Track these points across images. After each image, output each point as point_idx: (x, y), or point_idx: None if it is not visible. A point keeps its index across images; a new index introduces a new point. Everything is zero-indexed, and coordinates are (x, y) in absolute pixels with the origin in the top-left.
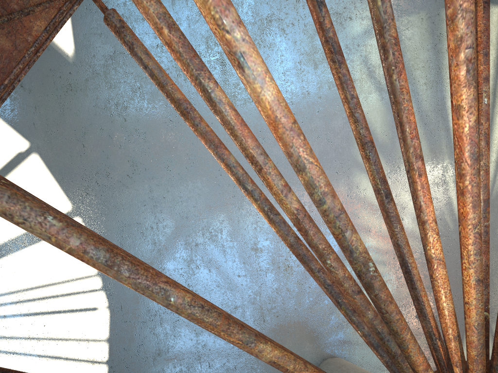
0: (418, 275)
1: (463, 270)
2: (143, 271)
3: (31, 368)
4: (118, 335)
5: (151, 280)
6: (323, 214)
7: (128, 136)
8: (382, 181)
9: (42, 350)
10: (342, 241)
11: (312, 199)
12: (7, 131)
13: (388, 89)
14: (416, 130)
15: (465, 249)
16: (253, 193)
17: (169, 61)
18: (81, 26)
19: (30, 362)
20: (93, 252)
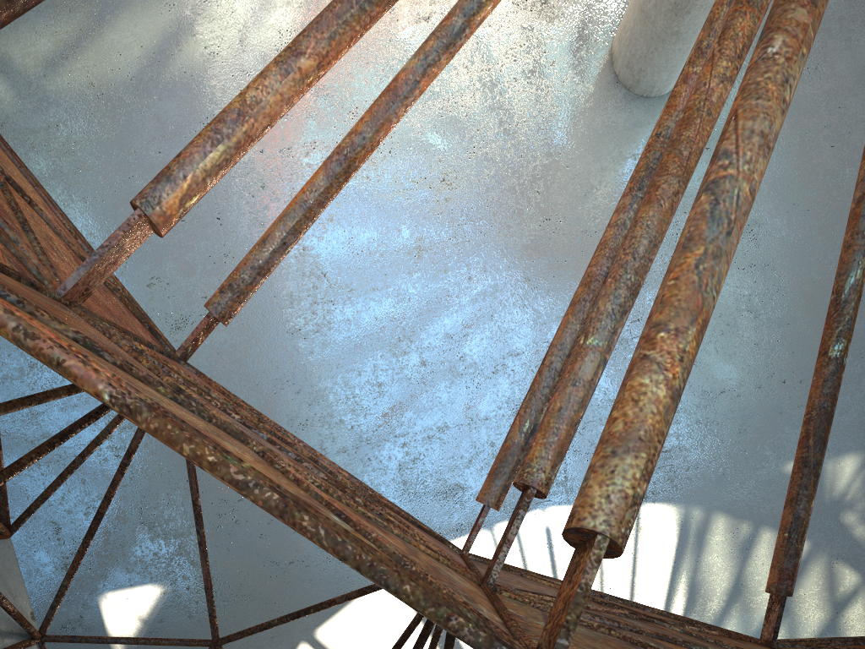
0: None
1: None
2: None
3: None
4: None
5: None
6: None
7: None
8: None
9: None
10: None
11: None
12: None
13: None
14: None
15: None
16: (469, 13)
17: None
18: (118, 575)
19: None
20: None
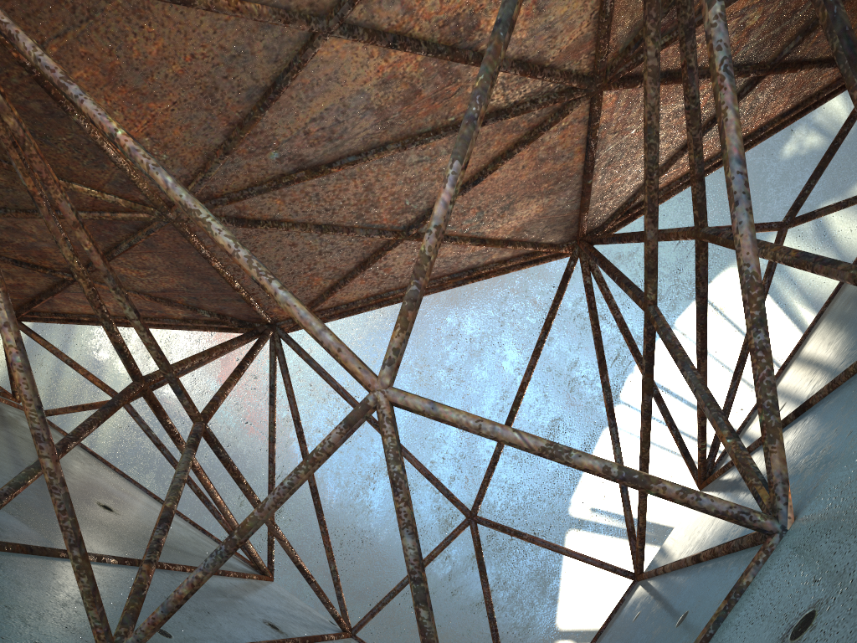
0: None
1: None
2: None
3: None
4: None
5: None
6: None
7: None
8: None
9: None
10: None
11: None
12: None
13: None
14: None
15: None
16: None
17: (312, 605)
18: None
19: None
20: None
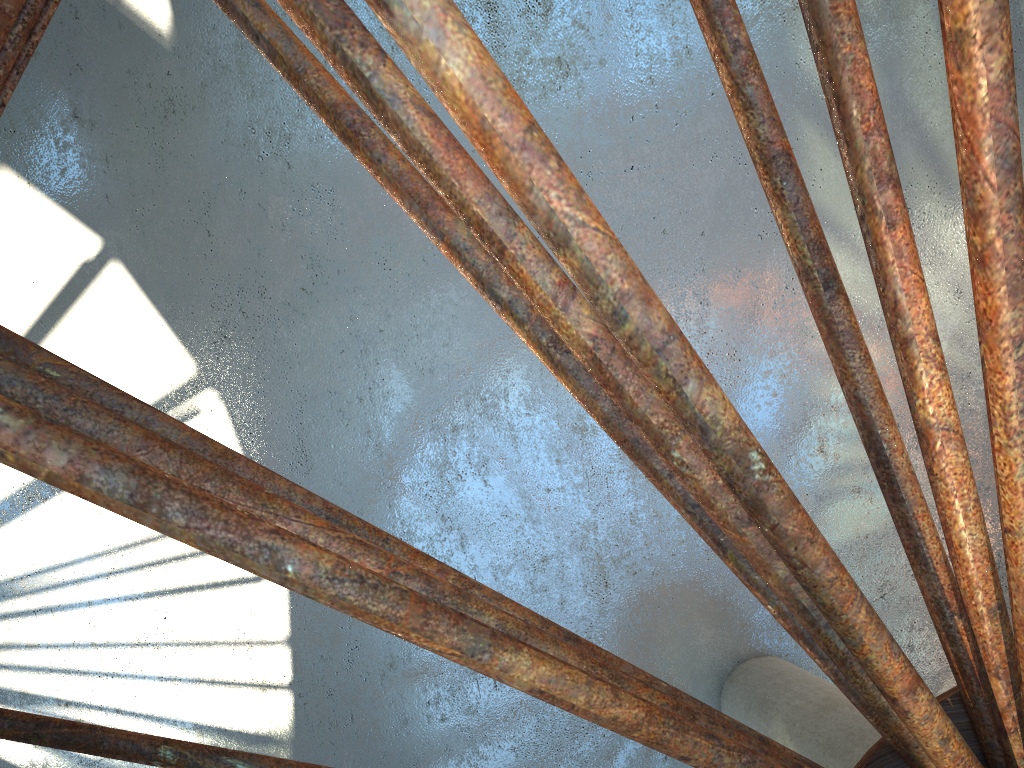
0: (909, 469)
1: (995, 452)
2: (219, 512)
3: (149, 703)
4: (308, 631)
5: (238, 531)
6: (628, 346)
7: (298, 202)
8: (814, 249)
9: (165, 667)
10: (679, 406)
11: (599, 313)
12: (56, 219)
13: (803, 13)
14: (878, 113)
15: (997, 401)
16: (513, 307)
17: (374, 18)
18: None
19: (146, 692)
20: (100, 479)
